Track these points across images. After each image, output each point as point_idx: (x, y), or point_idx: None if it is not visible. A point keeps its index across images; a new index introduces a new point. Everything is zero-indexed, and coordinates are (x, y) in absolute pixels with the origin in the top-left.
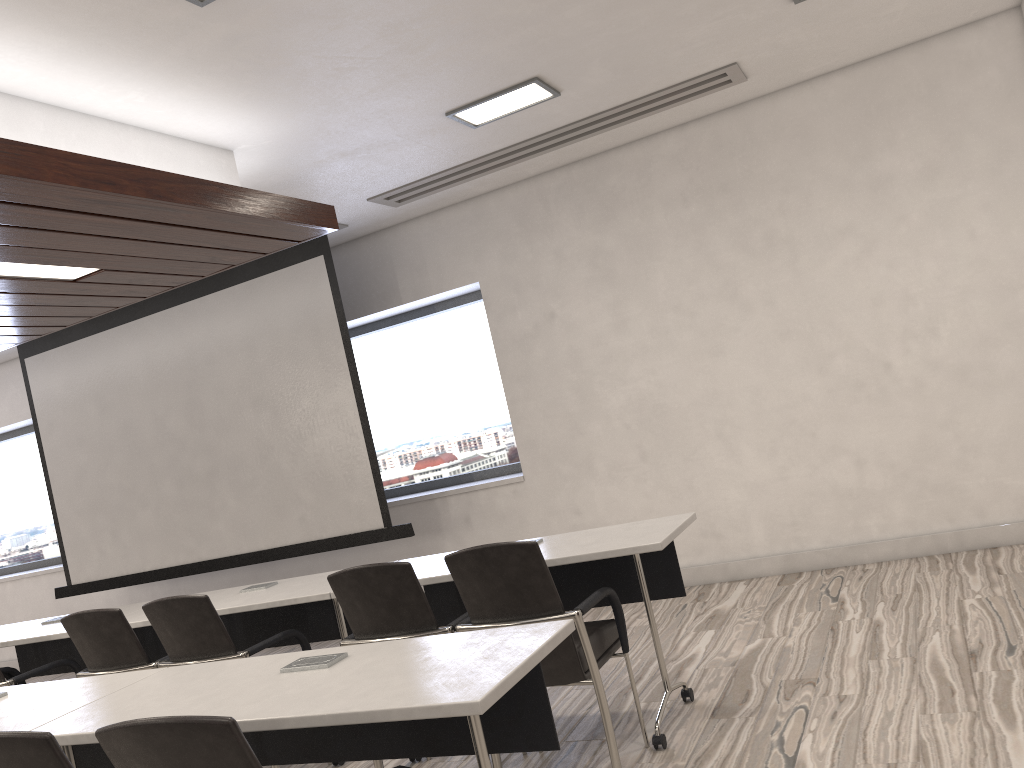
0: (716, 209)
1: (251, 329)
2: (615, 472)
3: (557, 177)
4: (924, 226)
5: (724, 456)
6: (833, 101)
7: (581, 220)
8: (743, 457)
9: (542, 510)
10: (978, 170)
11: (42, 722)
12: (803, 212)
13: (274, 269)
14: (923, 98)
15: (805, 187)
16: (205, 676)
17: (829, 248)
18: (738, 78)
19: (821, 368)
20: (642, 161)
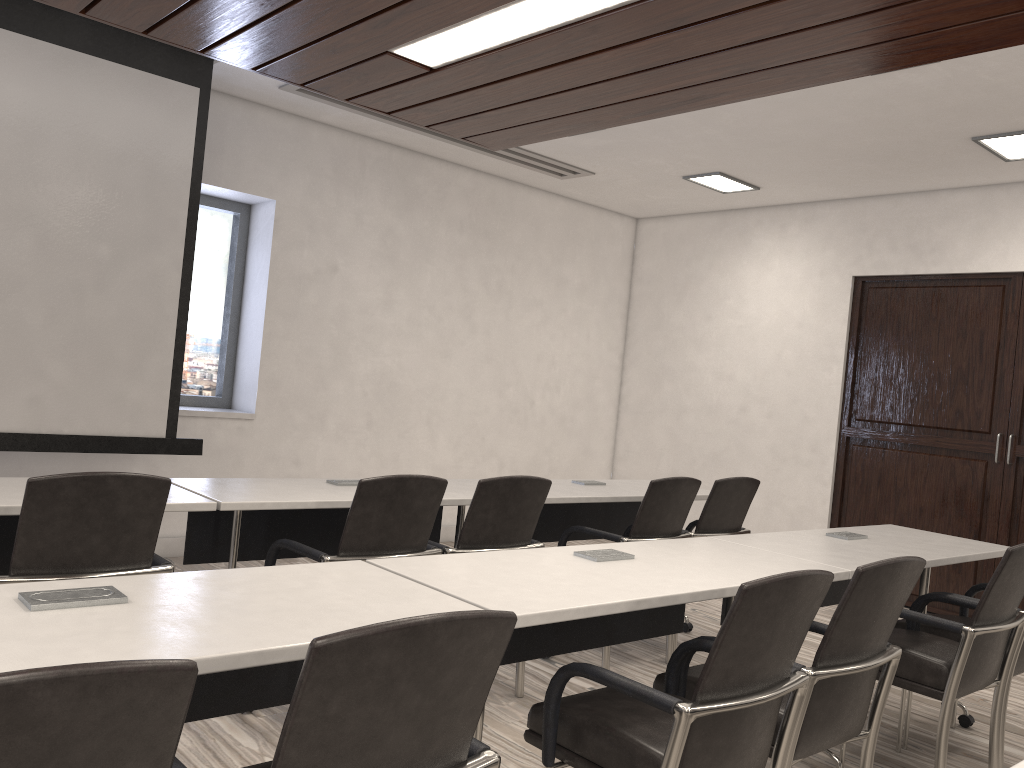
0: (478, 247)
1: (45, 113)
2: (342, 432)
3: (380, 149)
4: (571, 320)
5: (426, 440)
6: (556, 215)
7: (386, 198)
8: (438, 444)
9: (263, 454)
10: (600, 300)
11: (812, 563)
12: (522, 278)
13: (118, 60)
14: (592, 242)
15: (528, 262)
16: (791, 541)
17: (528, 310)
18: (567, 177)
19: (500, 392)
20: (444, 179)
